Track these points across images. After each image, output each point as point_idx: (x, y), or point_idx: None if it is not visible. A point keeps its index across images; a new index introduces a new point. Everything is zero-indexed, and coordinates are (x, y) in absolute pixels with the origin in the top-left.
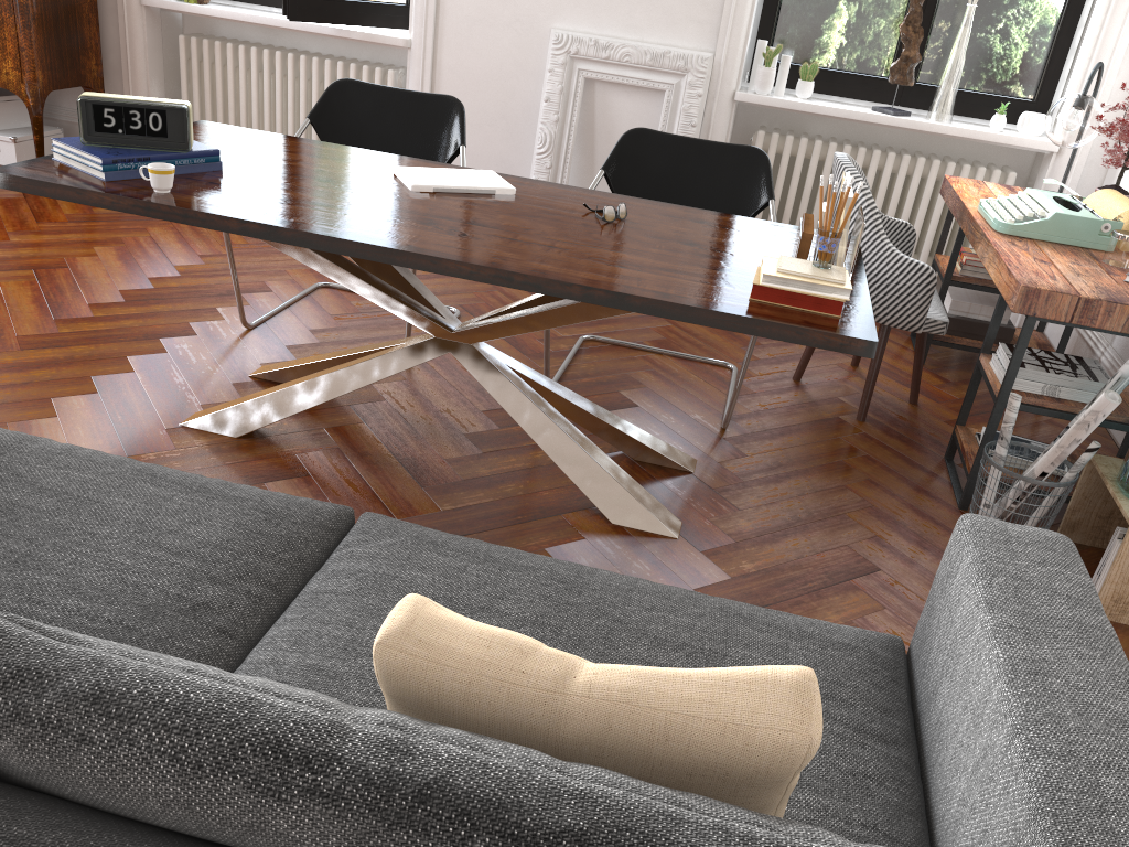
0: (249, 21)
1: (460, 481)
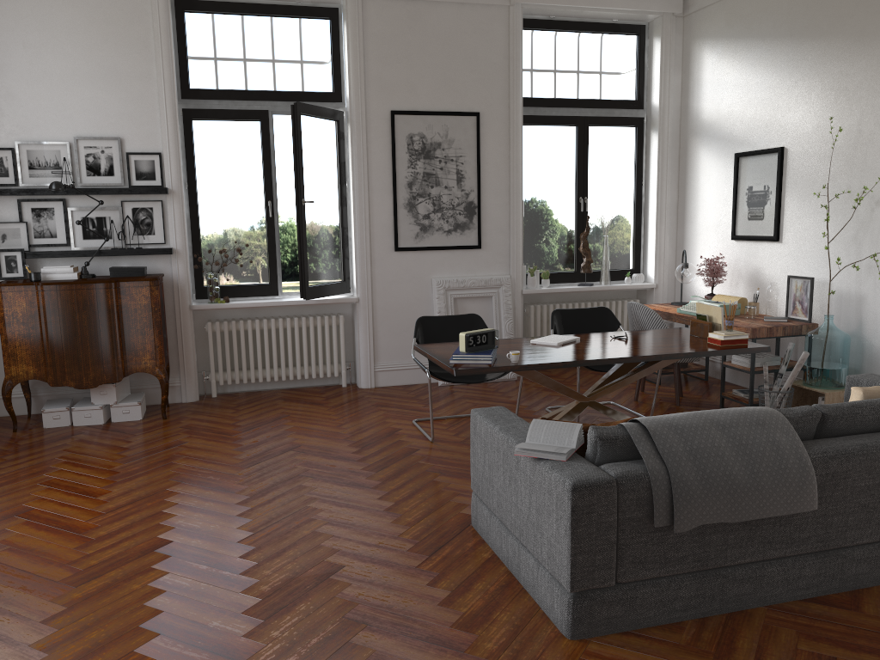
0: (264, 305)
1: None
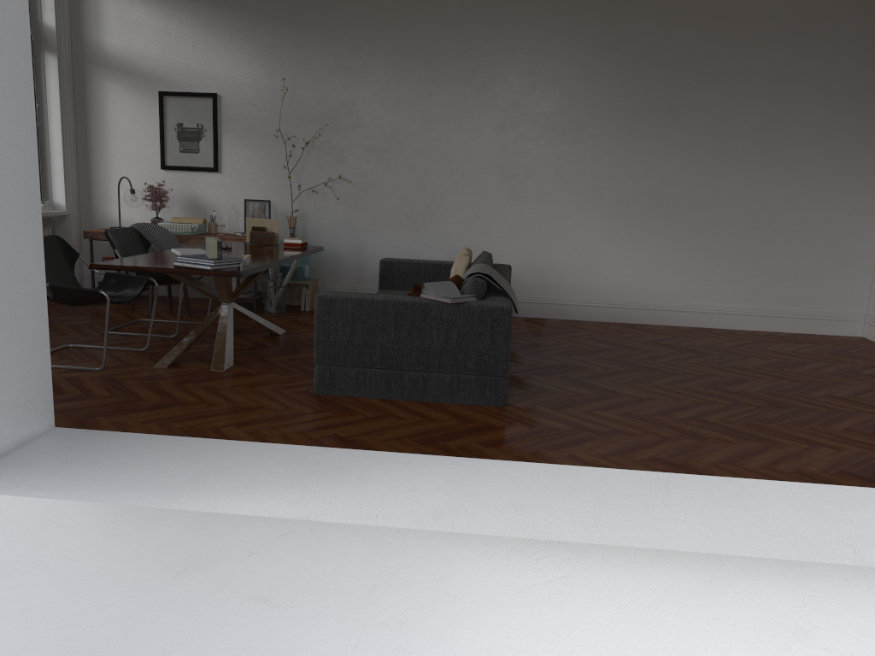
0: None
1: (258, 345)
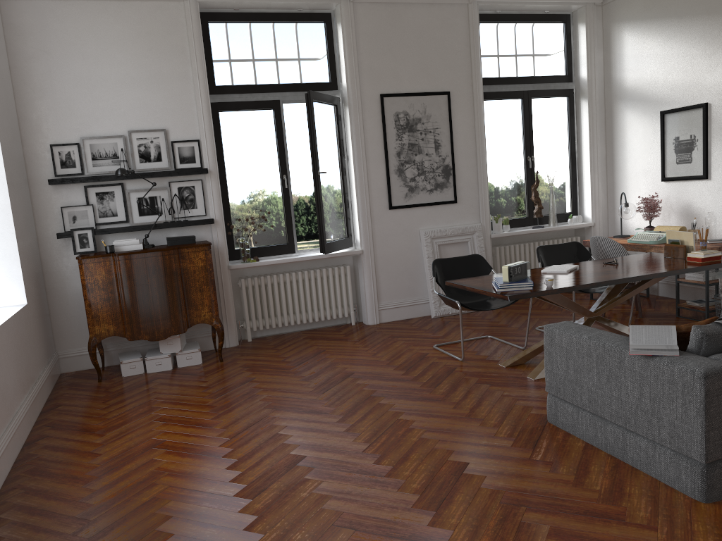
0: (288, 261)
1: None
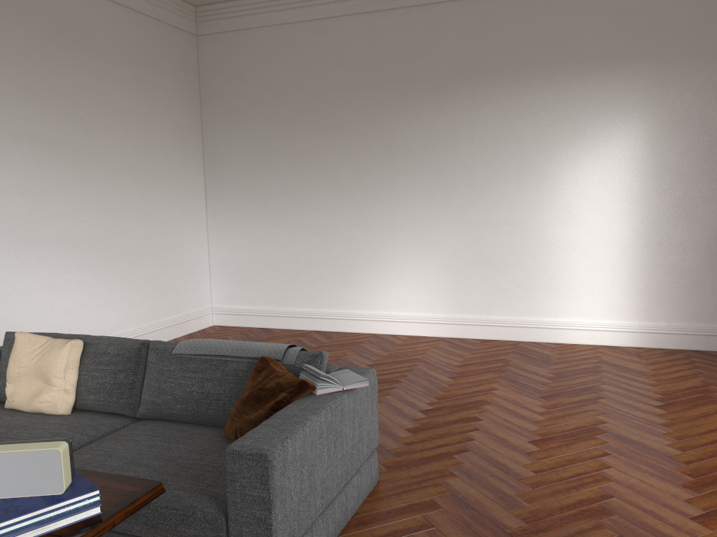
0: None
1: None
